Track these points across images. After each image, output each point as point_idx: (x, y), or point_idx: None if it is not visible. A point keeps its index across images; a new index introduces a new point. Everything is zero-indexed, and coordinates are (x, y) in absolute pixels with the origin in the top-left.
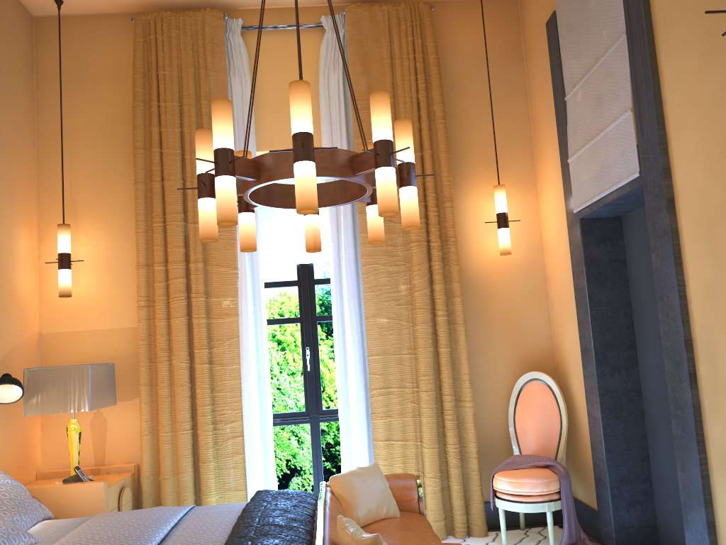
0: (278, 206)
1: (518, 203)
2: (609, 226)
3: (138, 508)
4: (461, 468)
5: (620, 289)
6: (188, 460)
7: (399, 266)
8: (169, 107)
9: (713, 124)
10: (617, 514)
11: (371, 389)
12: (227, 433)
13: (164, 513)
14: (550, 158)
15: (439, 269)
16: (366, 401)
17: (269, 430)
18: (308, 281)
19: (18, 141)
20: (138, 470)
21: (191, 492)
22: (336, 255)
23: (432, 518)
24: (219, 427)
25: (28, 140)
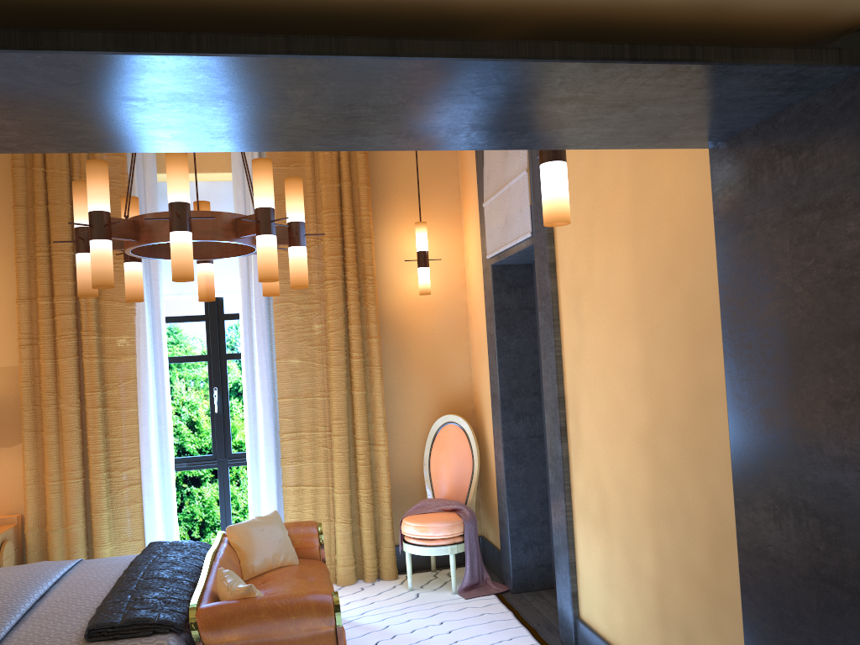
0: (166, 258)
1: (442, 239)
2: (520, 273)
3: (23, 562)
4: (373, 512)
5: (528, 337)
6: (79, 511)
7: (314, 304)
8: None
9: (580, 202)
10: (515, 555)
11: (282, 433)
12: (124, 481)
13: (46, 568)
14: (472, 196)
15: (355, 309)
16: (277, 445)
17: (170, 477)
18: (216, 316)
19: None
20: (22, 522)
21: (82, 543)
22: (246, 291)
23: (342, 563)
24: (114, 475)
25: None
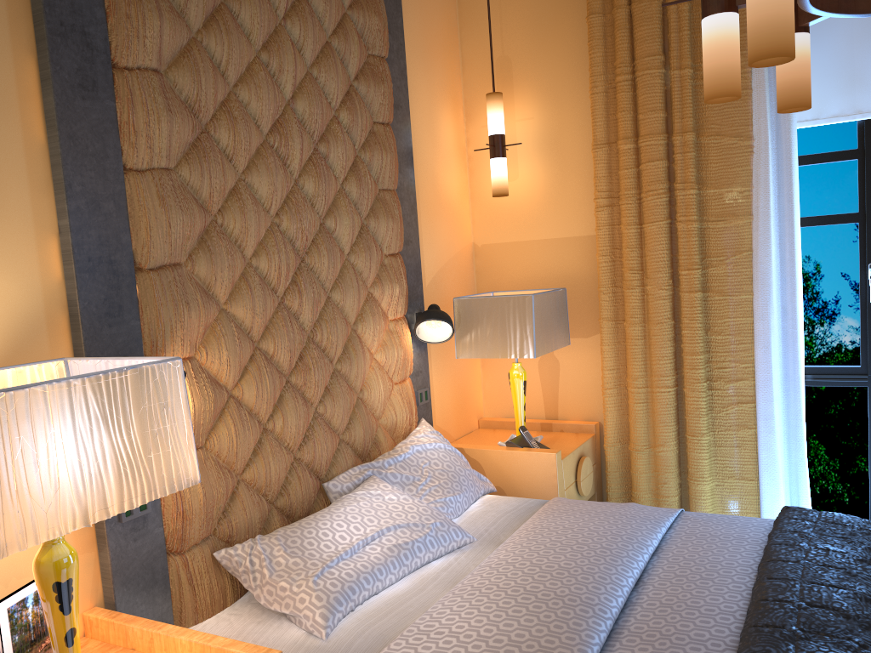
0: (867, 11)
1: None
2: None
3: (601, 479)
4: None
5: None
6: (670, 430)
7: None
8: None
9: None
10: None
11: None
12: (729, 397)
13: (638, 526)
14: None
15: None
16: None
17: (797, 397)
18: None
19: None
20: (600, 431)
21: (673, 473)
22: None
23: None
24: (716, 386)
25: None
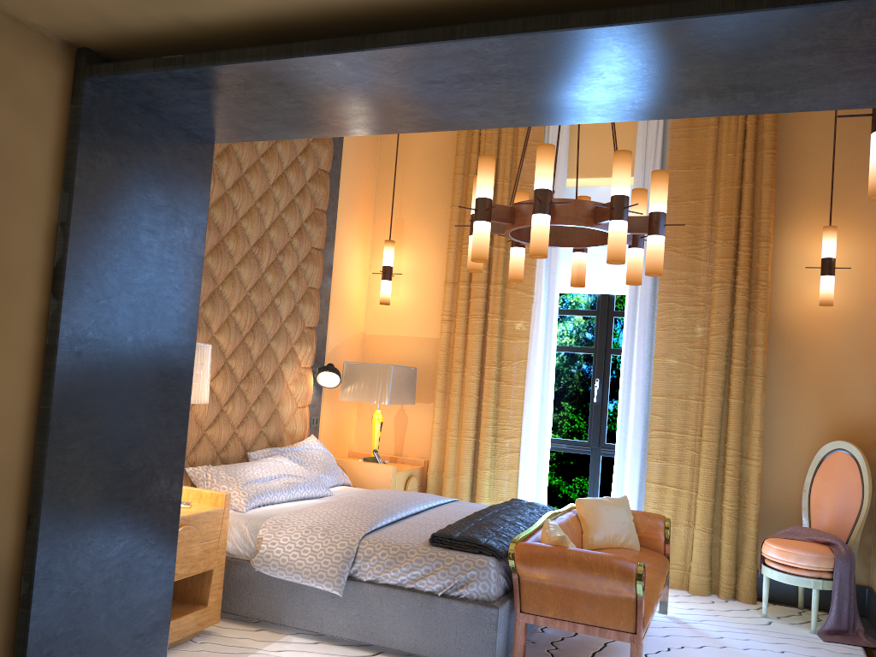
0: None
1: (858, 247)
2: None
3: None
4: (736, 527)
5: None
6: (468, 465)
7: (698, 307)
8: (488, 135)
9: None
10: None
11: (650, 430)
12: (506, 447)
13: (427, 496)
14: None
15: (741, 314)
16: (645, 441)
17: (544, 452)
18: (606, 312)
19: (361, 165)
20: (428, 466)
21: (467, 493)
22: (633, 289)
23: (695, 571)
24: (499, 440)
25: (370, 163)
